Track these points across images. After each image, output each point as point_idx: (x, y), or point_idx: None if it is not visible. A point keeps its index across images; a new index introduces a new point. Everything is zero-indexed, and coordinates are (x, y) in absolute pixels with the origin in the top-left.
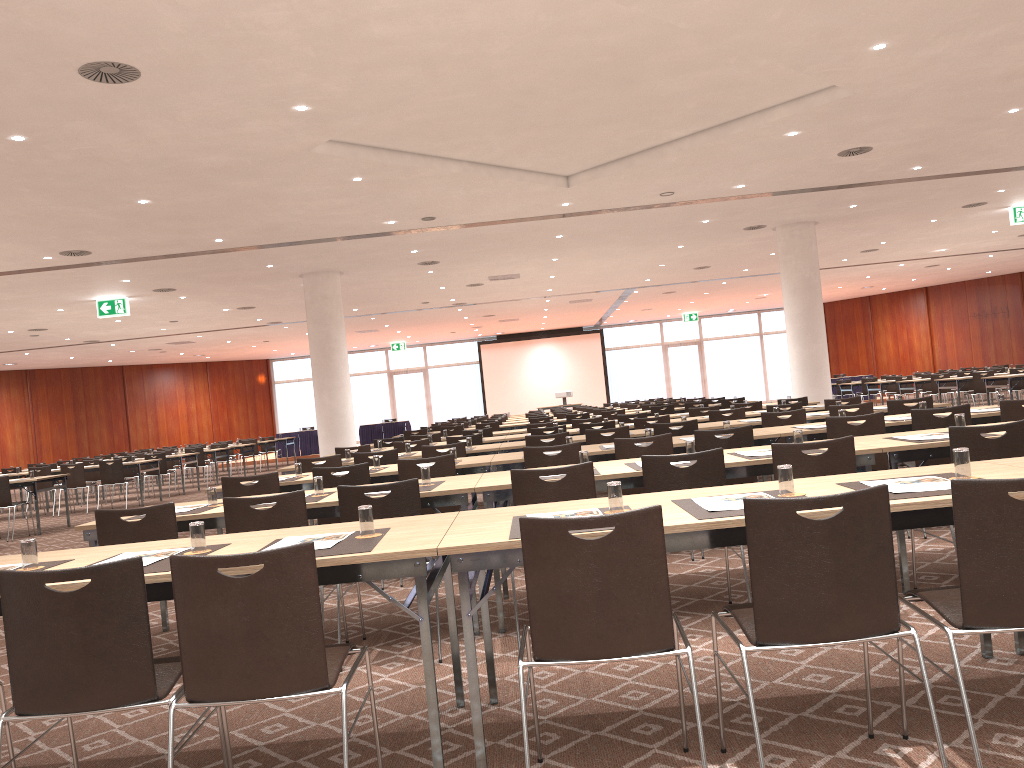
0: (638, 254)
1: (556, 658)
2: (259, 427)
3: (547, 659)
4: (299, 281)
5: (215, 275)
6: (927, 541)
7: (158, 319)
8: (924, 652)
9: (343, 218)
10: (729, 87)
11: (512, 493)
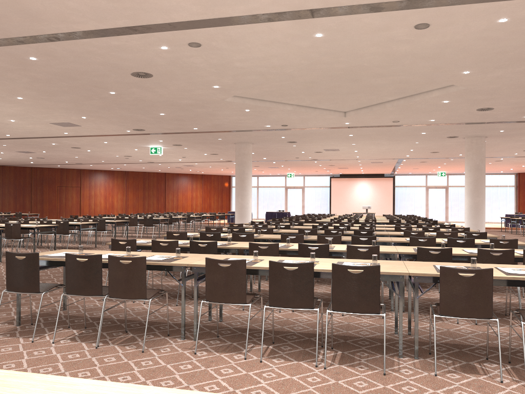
0: (396, 144)
1: (211, 301)
2: (223, 207)
3: (209, 301)
4: (234, 145)
5: (197, 141)
6: None
7: (177, 156)
8: (377, 329)
9: (246, 123)
10: (406, 82)
11: (248, 251)
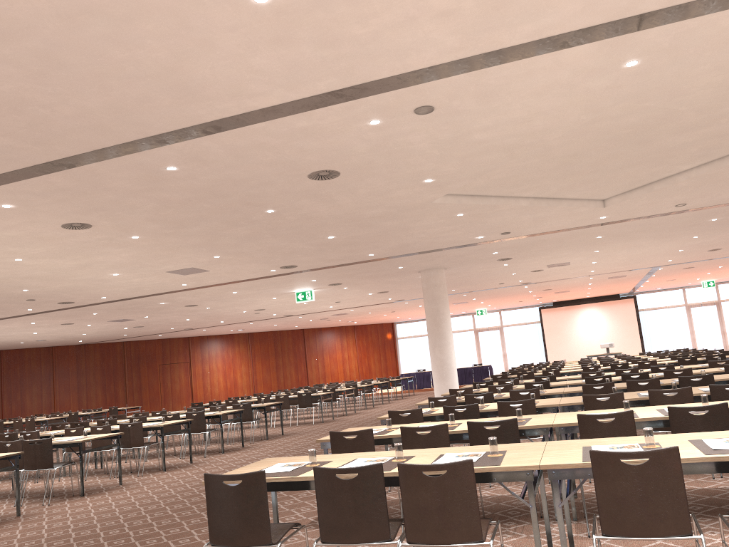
0: (661, 244)
1: (616, 535)
2: (388, 369)
3: (610, 535)
4: (418, 275)
5: (366, 274)
6: None
7: (328, 301)
8: None
9: (449, 237)
10: (723, 136)
11: (578, 429)
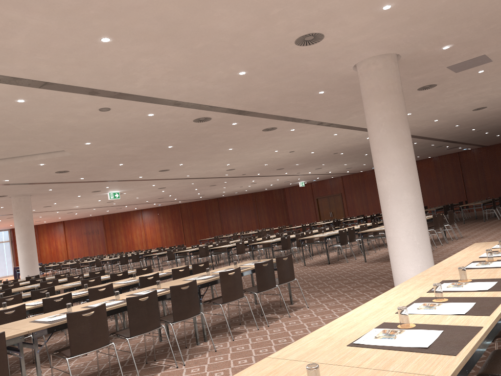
0: None
1: (78, 354)
2: None
3: (75, 355)
4: None
5: None
6: (118, 320)
7: None
8: (144, 344)
9: None
10: (23, 146)
11: None
